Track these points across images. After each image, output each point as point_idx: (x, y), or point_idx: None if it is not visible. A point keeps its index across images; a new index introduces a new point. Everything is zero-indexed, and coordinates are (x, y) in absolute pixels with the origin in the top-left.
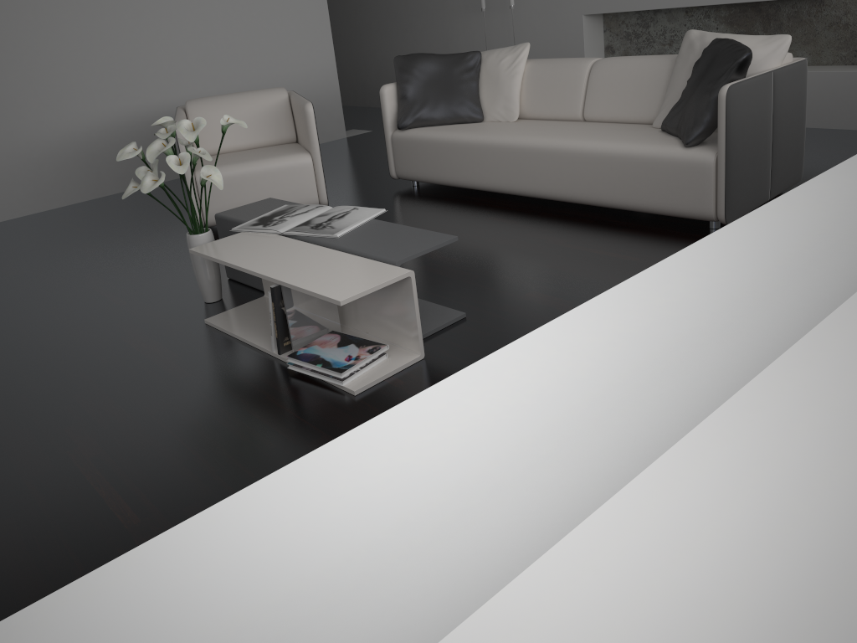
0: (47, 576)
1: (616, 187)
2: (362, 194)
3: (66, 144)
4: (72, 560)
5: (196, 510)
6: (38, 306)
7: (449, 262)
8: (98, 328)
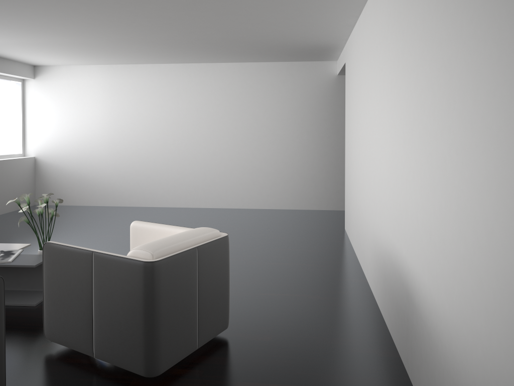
0: None
1: None
2: (39, 385)
3: (381, 253)
4: None
5: None
6: None
7: None
8: None
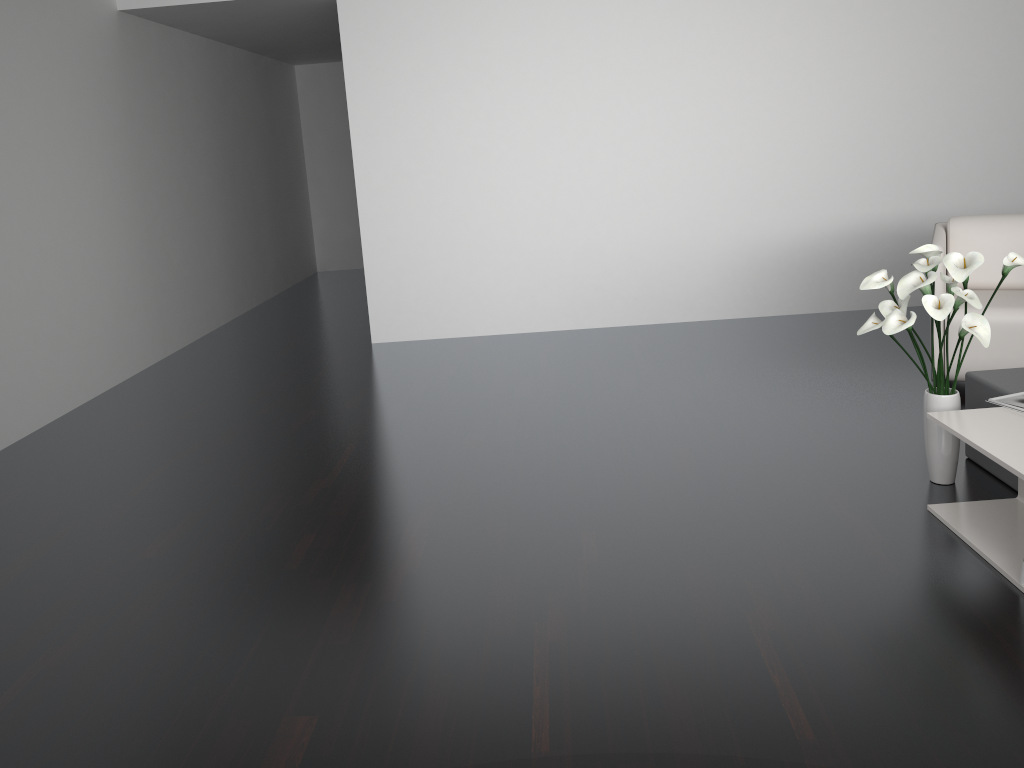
0: (706, 750)
1: None
2: None
3: (794, 248)
4: (733, 746)
5: (884, 760)
6: (737, 426)
7: None
8: (796, 473)
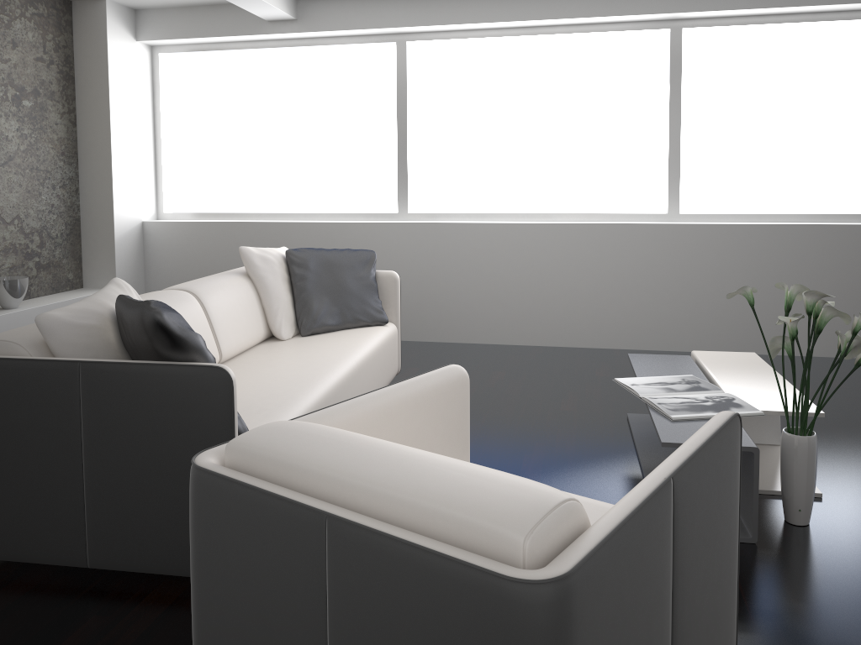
0: None
1: (379, 379)
2: None
3: None
4: None
5: None
6: None
7: (544, 445)
8: None
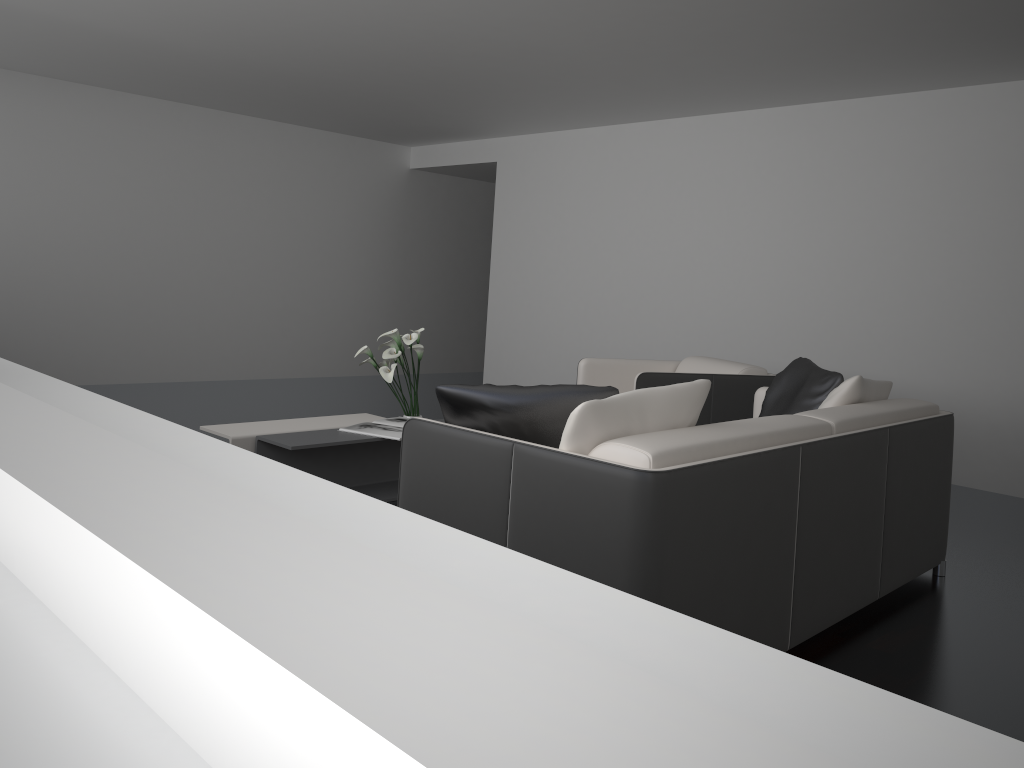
0: None
1: None
2: None
3: None
4: None
5: None
6: None
7: None
8: None
